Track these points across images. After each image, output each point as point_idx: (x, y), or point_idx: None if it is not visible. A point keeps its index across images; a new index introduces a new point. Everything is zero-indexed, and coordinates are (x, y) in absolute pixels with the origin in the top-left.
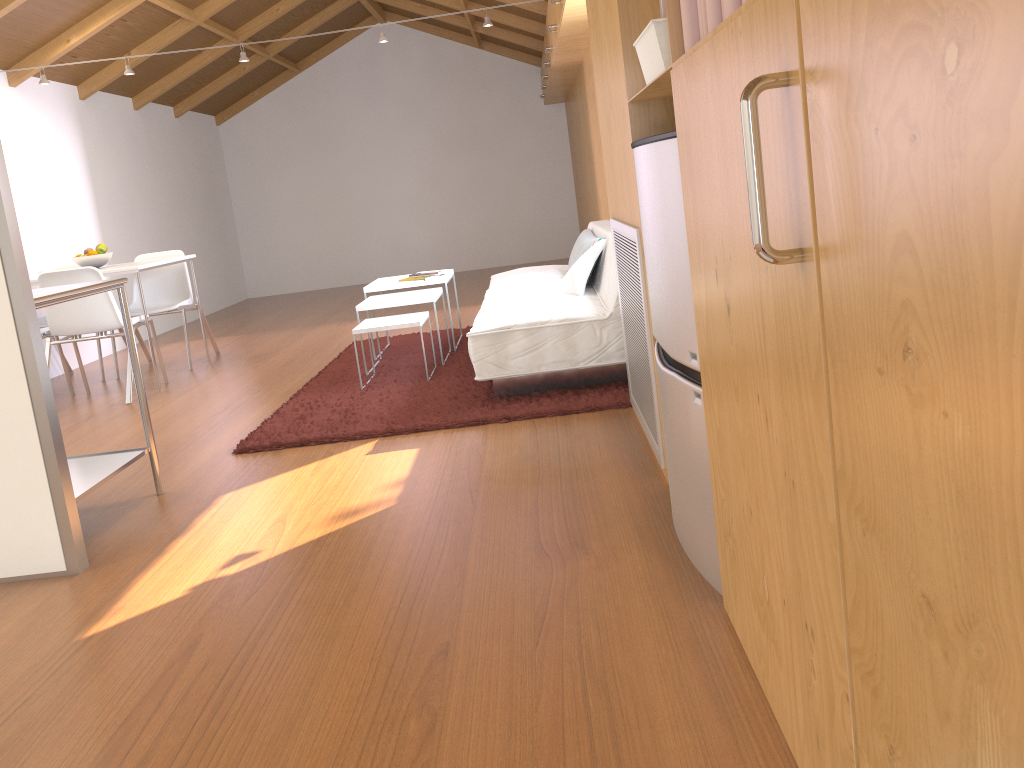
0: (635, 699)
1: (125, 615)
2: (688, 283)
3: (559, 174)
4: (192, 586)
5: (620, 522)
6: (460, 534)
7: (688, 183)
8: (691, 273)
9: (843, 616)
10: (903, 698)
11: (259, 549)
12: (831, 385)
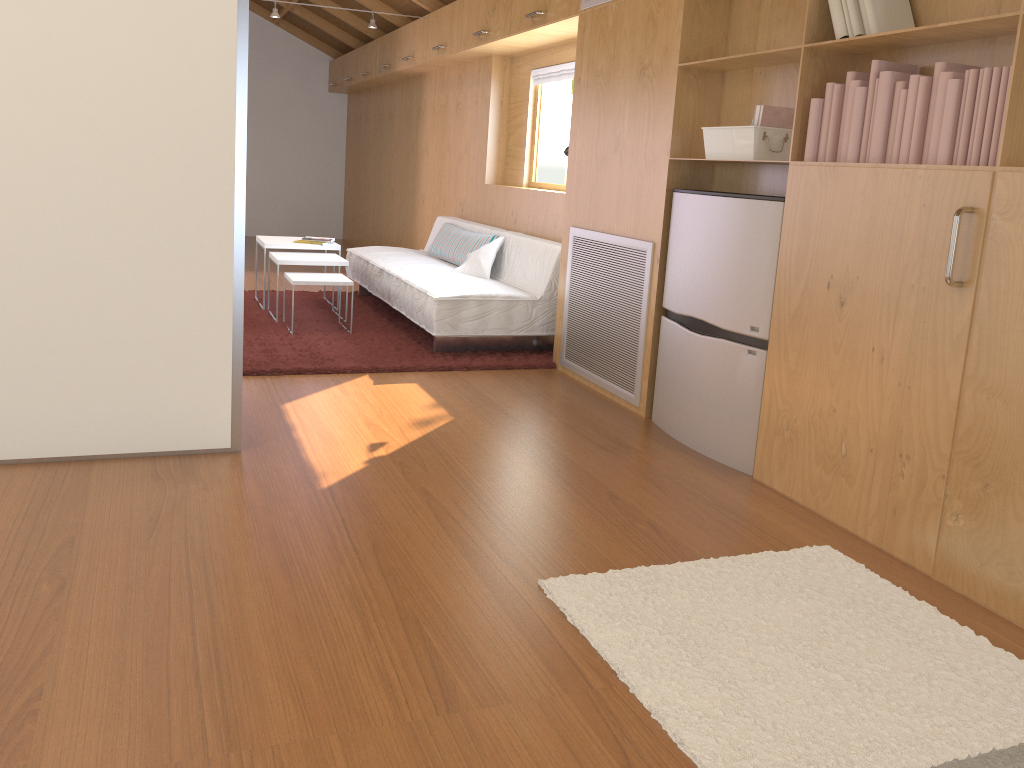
0: (750, 514)
1: (336, 476)
2: (762, 286)
3: (332, 159)
4: (364, 461)
5: (638, 436)
6: (534, 438)
7: (796, 231)
8: (778, 280)
9: (951, 440)
10: (1005, 459)
11: (383, 441)
12: (974, 339)
